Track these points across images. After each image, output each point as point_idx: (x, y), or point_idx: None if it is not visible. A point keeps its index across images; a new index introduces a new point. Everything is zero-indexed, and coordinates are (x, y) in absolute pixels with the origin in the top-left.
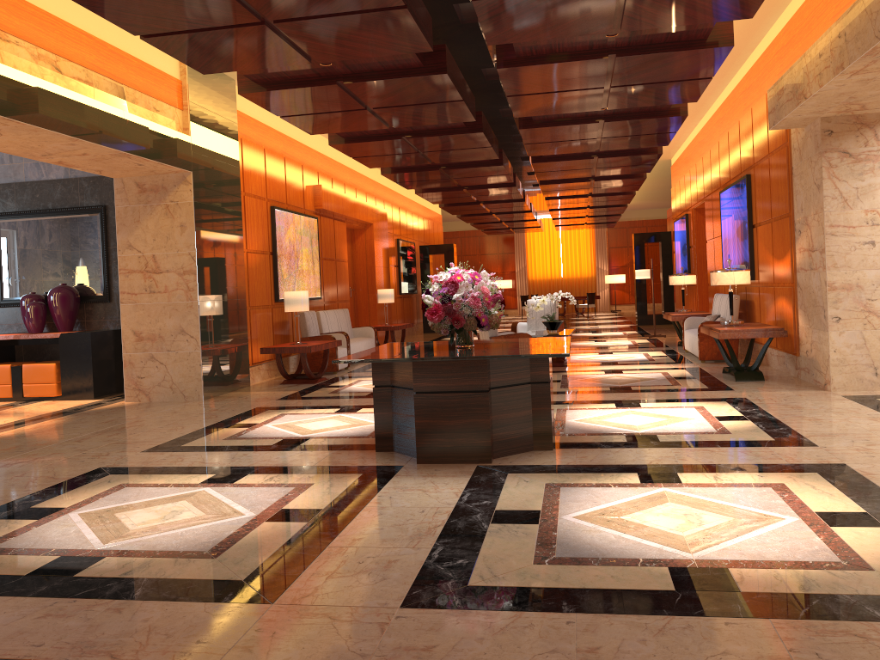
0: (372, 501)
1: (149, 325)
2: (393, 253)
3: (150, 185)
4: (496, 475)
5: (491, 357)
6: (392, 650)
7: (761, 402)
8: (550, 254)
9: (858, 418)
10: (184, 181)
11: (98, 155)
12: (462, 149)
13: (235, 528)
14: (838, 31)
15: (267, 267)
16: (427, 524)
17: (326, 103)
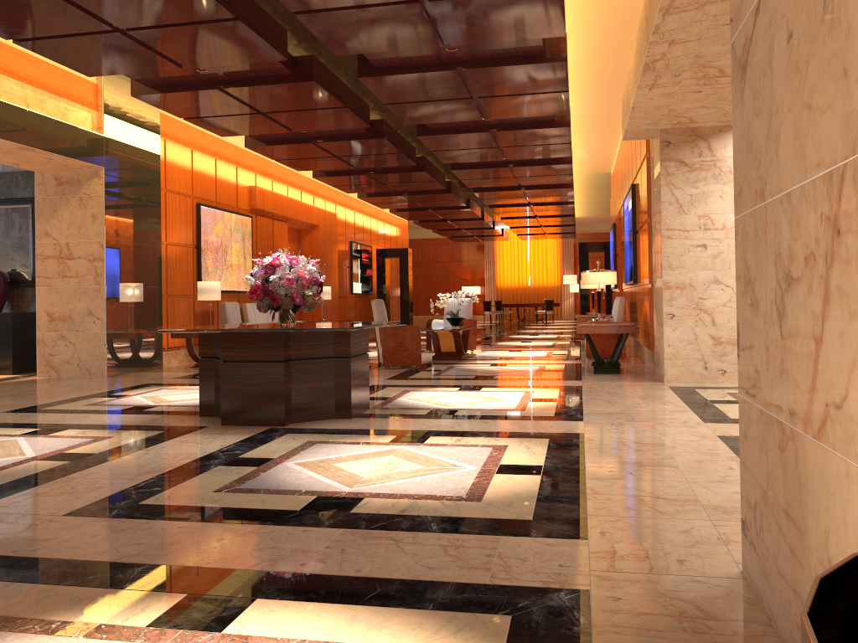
0: (144, 449)
1: (61, 307)
2: (344, 254)
3: (67, 178)
4: (275, 434)
5: (281, 330)
6: (16, 540)
7: (590, 389)
8: (518, 263)
9: (654, 402)
10: (96, 176)
11: (4, 148)
12: (375, 155)
13: (4, 464)
14: (636, 49)
15: (190, 259)
16: (166, 465)
17: (219, 107)
